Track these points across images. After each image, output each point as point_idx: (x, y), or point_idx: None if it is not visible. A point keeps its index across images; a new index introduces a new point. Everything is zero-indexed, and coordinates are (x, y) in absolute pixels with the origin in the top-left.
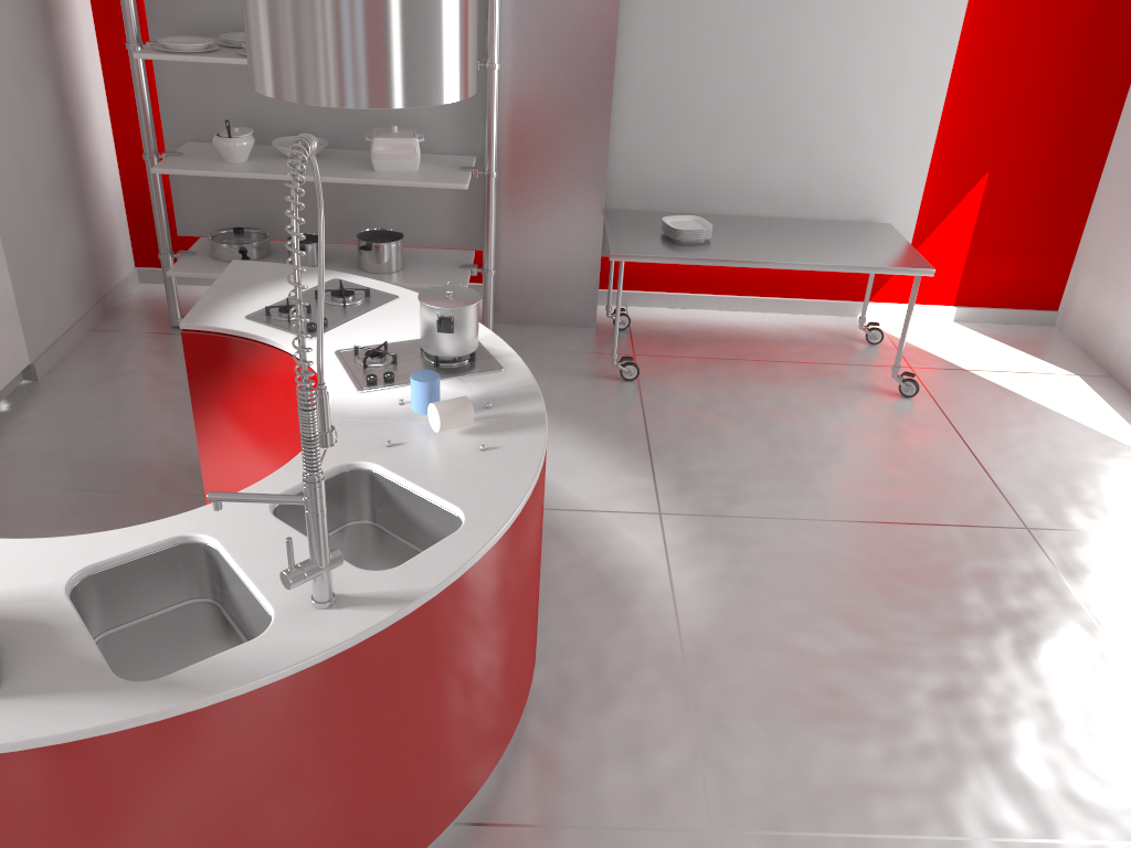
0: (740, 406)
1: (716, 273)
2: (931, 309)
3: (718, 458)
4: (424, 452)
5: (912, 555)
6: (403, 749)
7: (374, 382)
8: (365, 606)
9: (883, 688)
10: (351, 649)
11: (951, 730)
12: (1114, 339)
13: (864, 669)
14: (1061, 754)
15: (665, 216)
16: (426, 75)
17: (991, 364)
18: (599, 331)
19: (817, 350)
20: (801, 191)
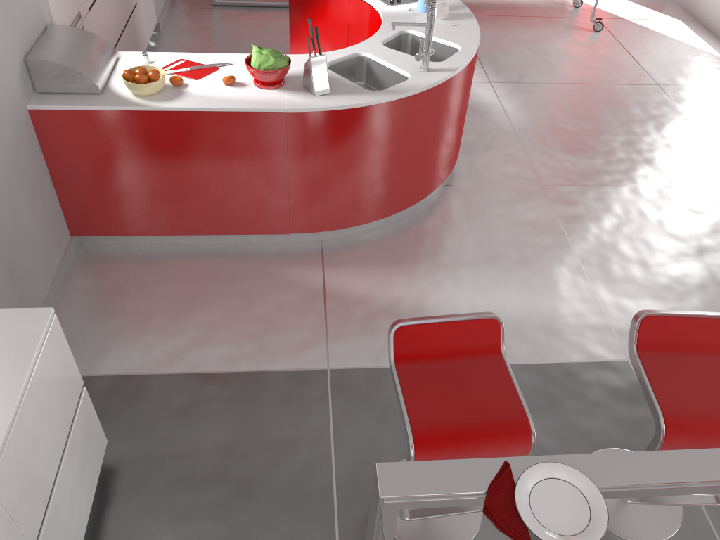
0: (516, 37)
1: None
2: None
3: (511, 60)
4: None
5: (607, 96)
6: (442, 136)
7: (394, 2)
8: (440, 71)
9: (601, 141)
10: (440, 84)
11: (630, 154)
12: (700, 0)
13: (592, 136)
14: (675, 160)
15: None
16: None
17: (637, 16)
18: None
19: (549, 11)
20: None
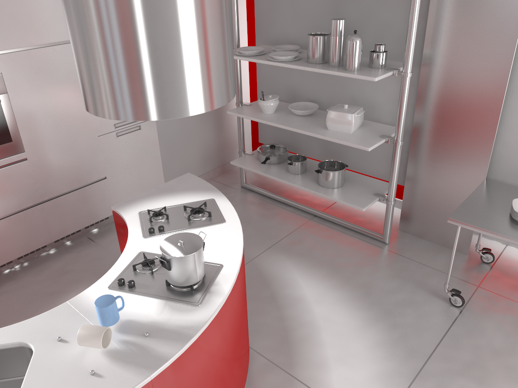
0: None
1: None
2: None
3: None
4: (65, 356)
5: None
6: None
7: (120, 284)
8: None
9: None
10: None
11: None
12: None
13: None
14: None
15: None
16: (138, 100)
17: None
18: (467, 259)
19: None
20: None
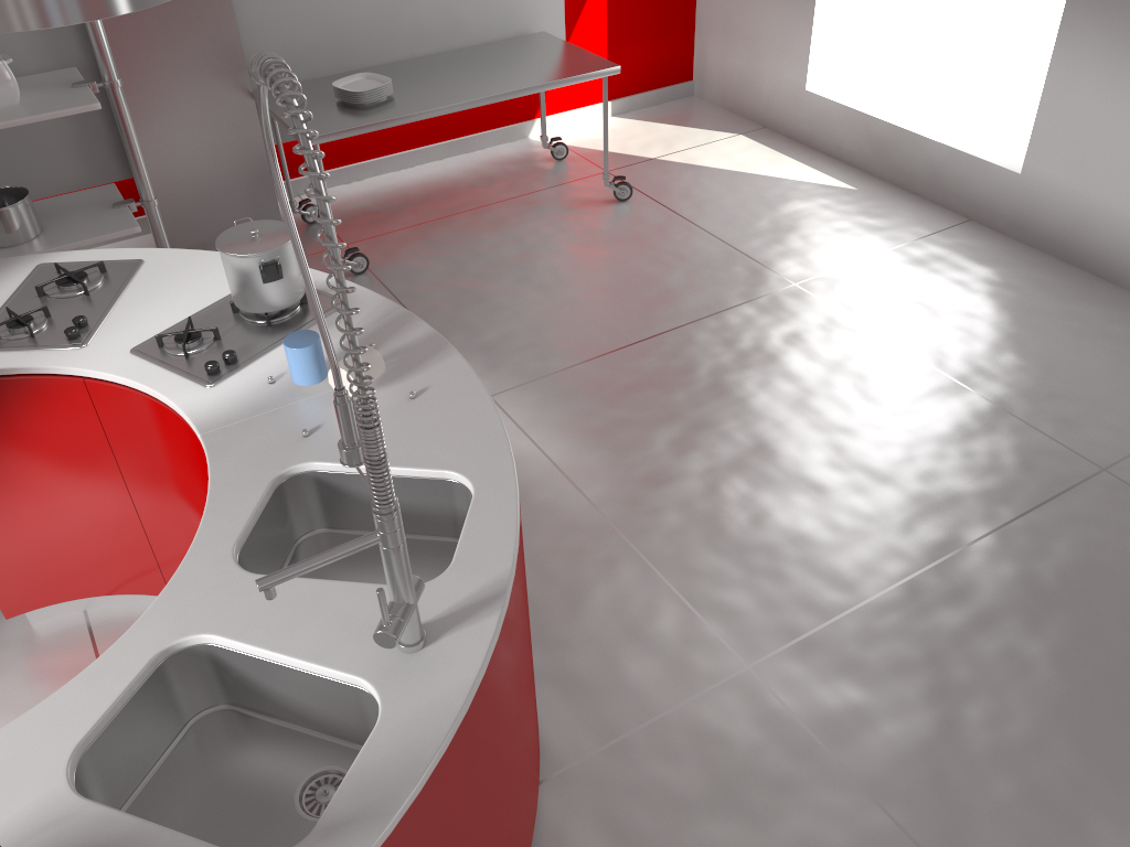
0: (487, 262)
1: (381, 132)
2: (591, 110)
3: (504, 320)
4: None
5: (728, 345)
6: (517, 749)
7: (218, 369)
8: (461, 624)
9: (787, 472)
10: (484, 677)
11: (859, 482)
12: (759, 92)
13: (762, 463)
14: (944, 463)
15: (334, 82)
16: None
17: (669, 147)
18: None
19: (516, 182)
20: (451, 19)
